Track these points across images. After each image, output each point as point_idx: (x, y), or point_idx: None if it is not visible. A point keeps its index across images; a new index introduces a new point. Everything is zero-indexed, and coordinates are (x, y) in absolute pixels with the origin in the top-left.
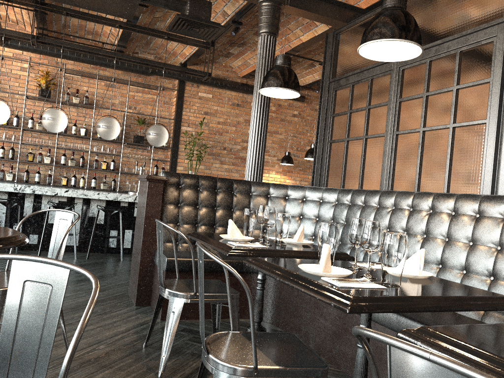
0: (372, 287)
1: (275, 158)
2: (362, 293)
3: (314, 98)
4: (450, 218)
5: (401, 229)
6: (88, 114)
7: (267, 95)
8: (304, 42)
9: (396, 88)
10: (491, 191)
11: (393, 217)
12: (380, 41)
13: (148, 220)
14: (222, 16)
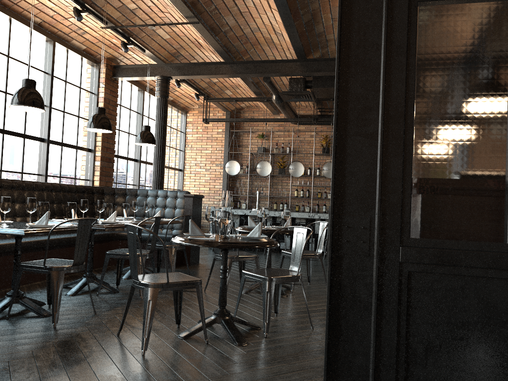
0: None
1: None
2: None
3: None
4: None
5: None
6: None
7: None
8: None
9: None
10: None
11: None
12: None
13: None
14: None
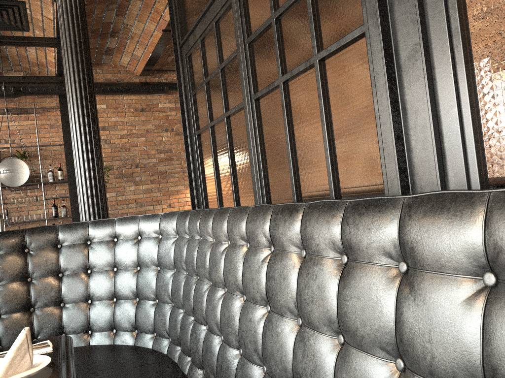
0: None
1: None
2: None
3: None
4: (299, 266)
5: (238, 290)
6: None
7: None
8: None
9: (240, 23)
10: (400, 173)
11: (227, 264)
12: None
13: None
14: None
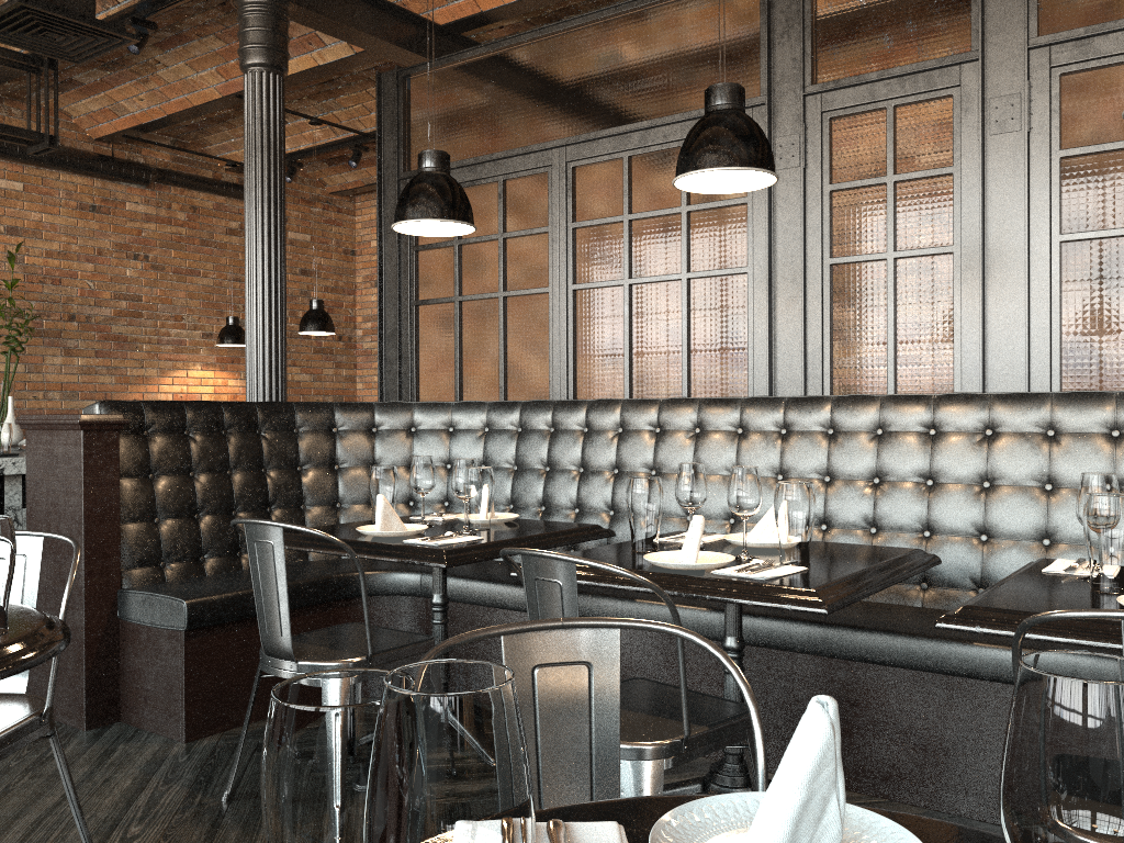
0: (795, 570)
1: (198, 333)
2: (807, 582)
3: None
4: (737, 439)
5: (645, 467)
6: None
7: (401, 231)
8: (290, 75)
9: (565, 202)
10: (769, 386)
11: (626, 447)
12: (731, 169)
13: (93, 523)
14: (98, 3)
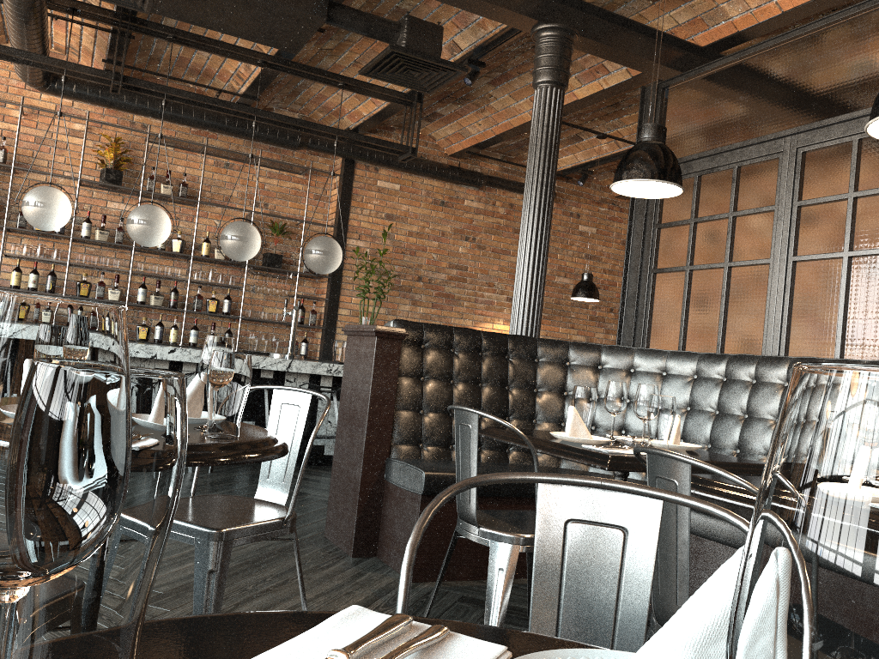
0: None
1: (503, 297)
2: None
3: (568, 195)
4: None
5: None
6: (184, 214)
7: (619, 192)
8: (581, 99)
9: (792, 183)
10: None
11: None
12: None
13: (375, 405)
14: (448, 52)
